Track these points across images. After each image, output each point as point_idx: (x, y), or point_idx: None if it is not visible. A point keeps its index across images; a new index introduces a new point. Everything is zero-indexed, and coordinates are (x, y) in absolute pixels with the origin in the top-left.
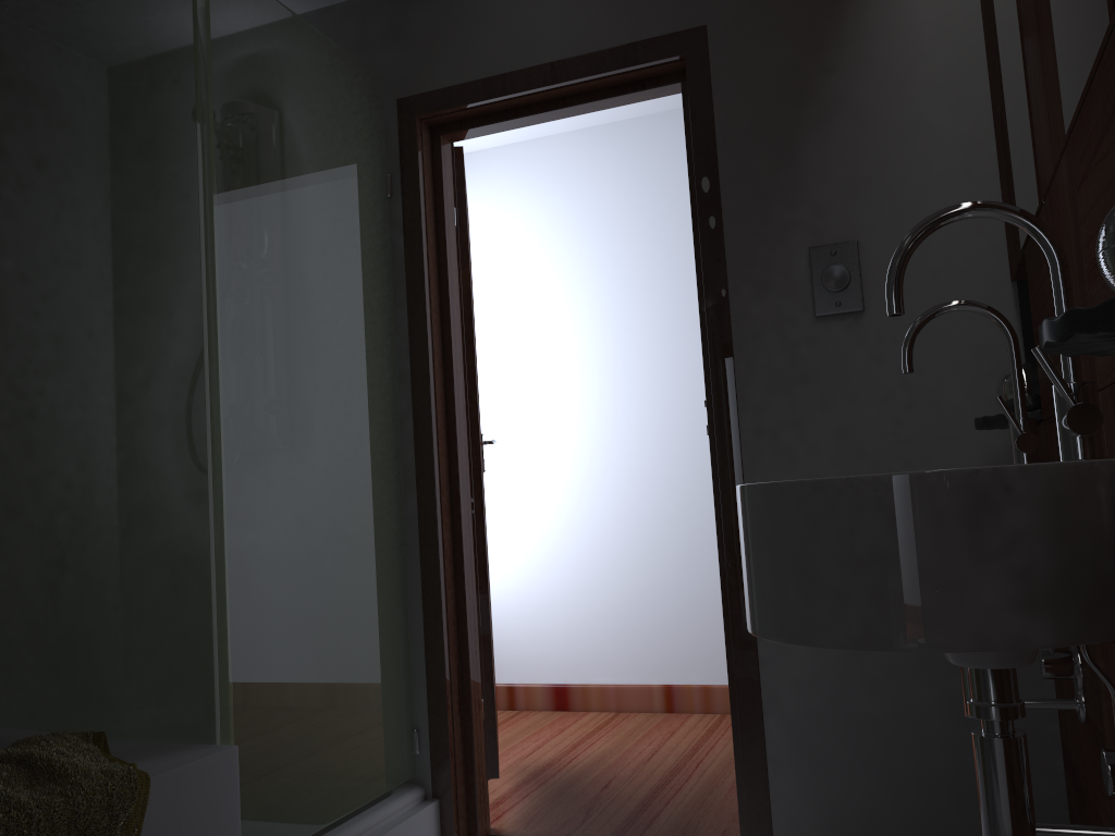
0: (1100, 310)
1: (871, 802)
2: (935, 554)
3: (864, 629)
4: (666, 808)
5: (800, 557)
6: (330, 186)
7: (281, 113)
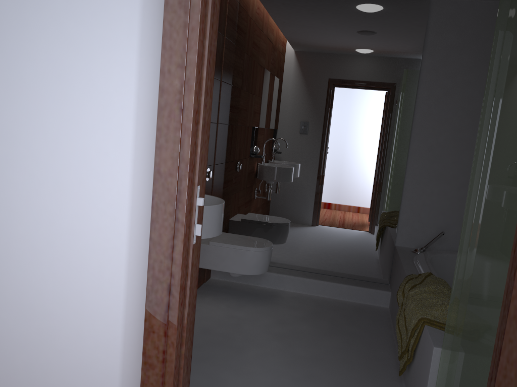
0: None
1: None
2: None
3: None
4: None
5: None
6: None
7: None
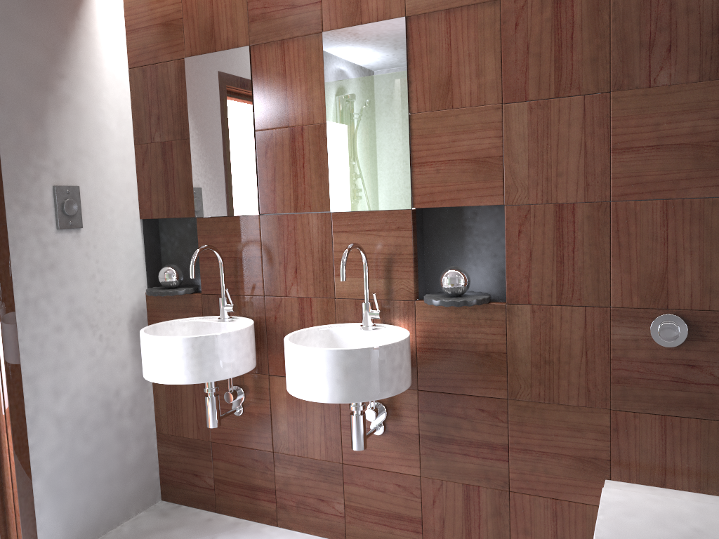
0: (472, 301)
1: (87, 502)
2: (406, 361)
3: (395, 388)
4: None
5: (379, 371)
6: None
7: None
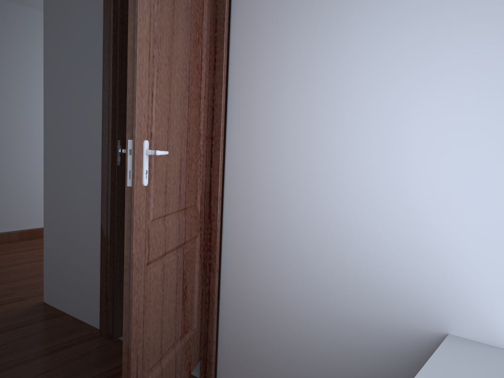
0: None
1: None
2: None
3: None
4: (100, 373)
5: None
6: None
7: None
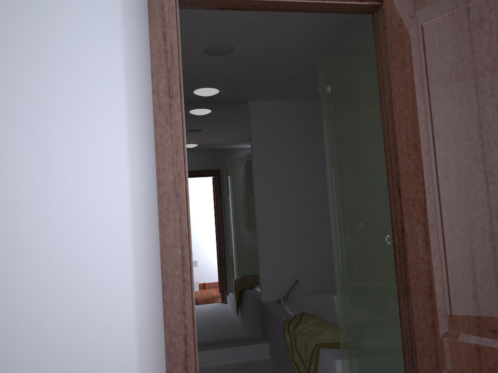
0: None
1: None
2: None
3: None
4: None
5: None
6: (367, 103)
7: (347, 90)
